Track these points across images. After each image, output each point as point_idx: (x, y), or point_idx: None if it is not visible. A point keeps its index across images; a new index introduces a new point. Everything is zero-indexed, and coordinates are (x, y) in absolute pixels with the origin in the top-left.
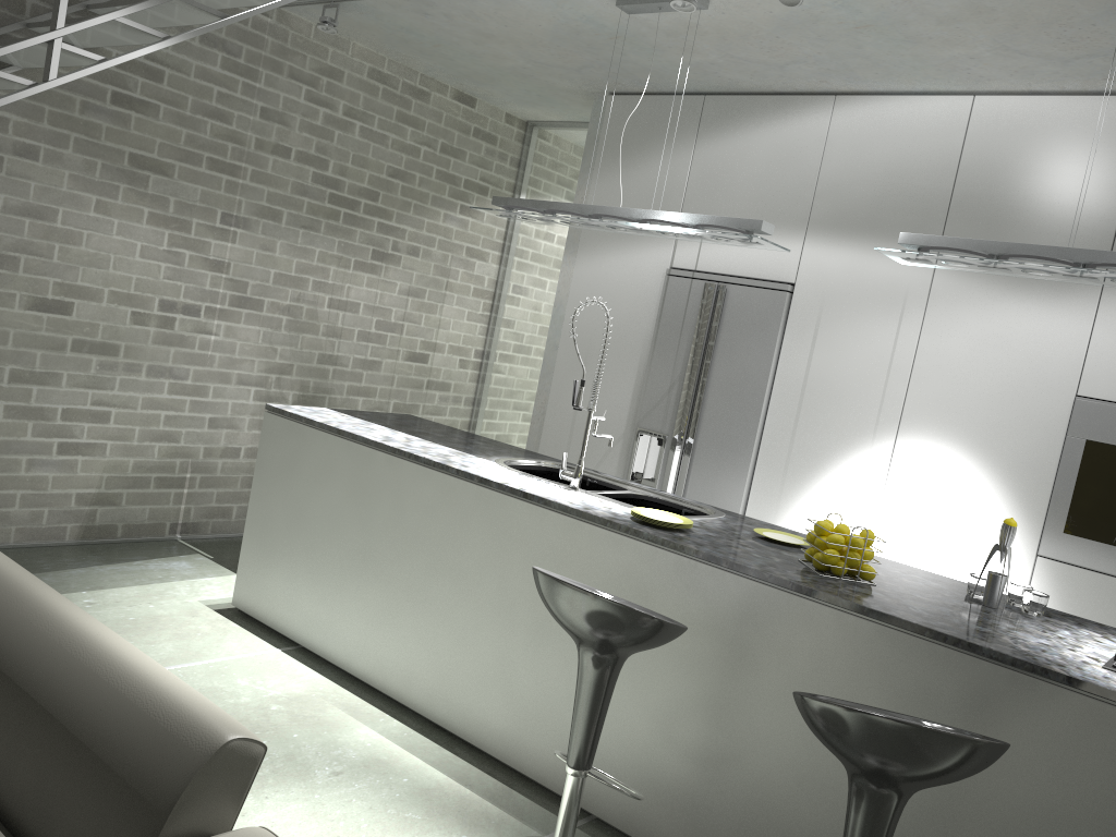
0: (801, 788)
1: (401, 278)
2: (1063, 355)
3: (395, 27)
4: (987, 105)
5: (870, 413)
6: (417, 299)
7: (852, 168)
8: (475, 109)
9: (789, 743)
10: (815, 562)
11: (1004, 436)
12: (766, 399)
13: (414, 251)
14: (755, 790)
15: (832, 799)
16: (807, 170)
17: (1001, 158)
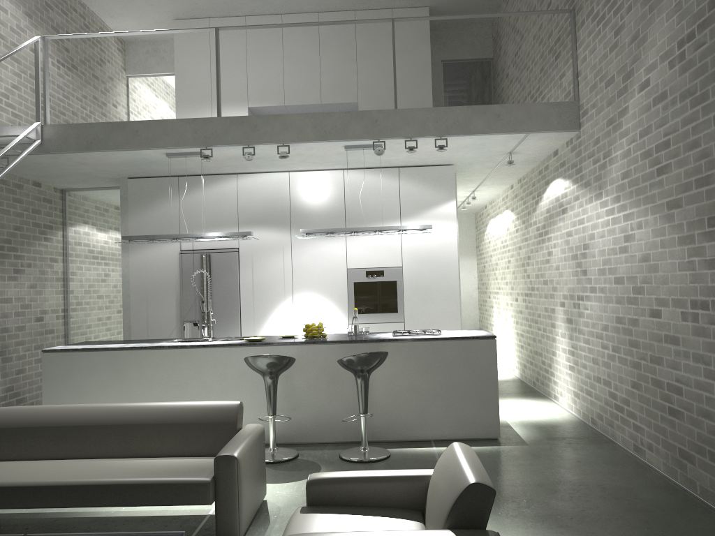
0: (330, 399)
1: (27, 280)
2: (340, 256)
3: (28, 162)
4: (294, 175)
5: (281, 290)
6: (35, 289)
7: (251, 201)
8: (42, 188)
9: (323, 388)
10: (310, 336)
11: (329, 287)
12: (239, 295)
13: (29, 265)
14: (317, 407)
15: (339, 398)
16: (232, 203)
17: (303, 193)
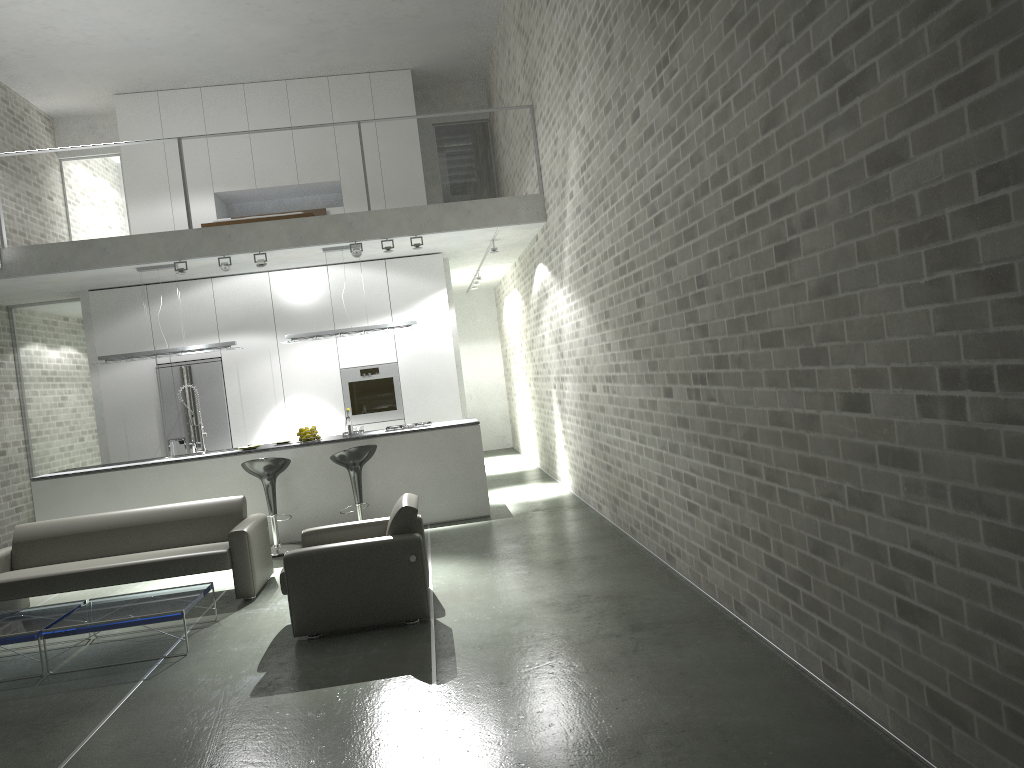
0: (328, 496)
1: None
2: (331, 357)
3: None
4: (274, 275)
5: (272, 398)
6: None
7: (230, 306)
8: None
9: (321, 487)
10: (304, 439)
11: (322, 390)
12: (226, 406)
13: None
14: (316, 505)
15: (337, 494)
16: (210, 310)
17: (286, 293)
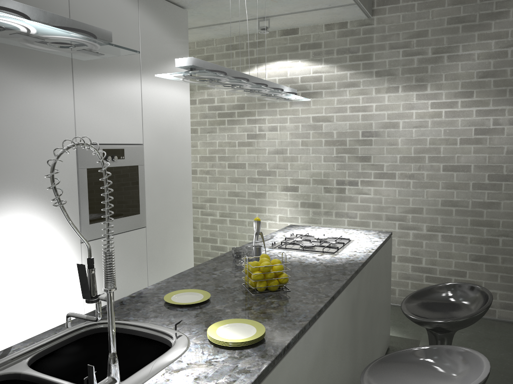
0: None
1: None
2: (65, 120)
3: None
4: None
5: None
6: None
7: None
8: None
9: (336, 378)
10: (277, 287)
11: (49, 179)
12: None
13: None
14: None
15: (344, 382)
16: None
17: None
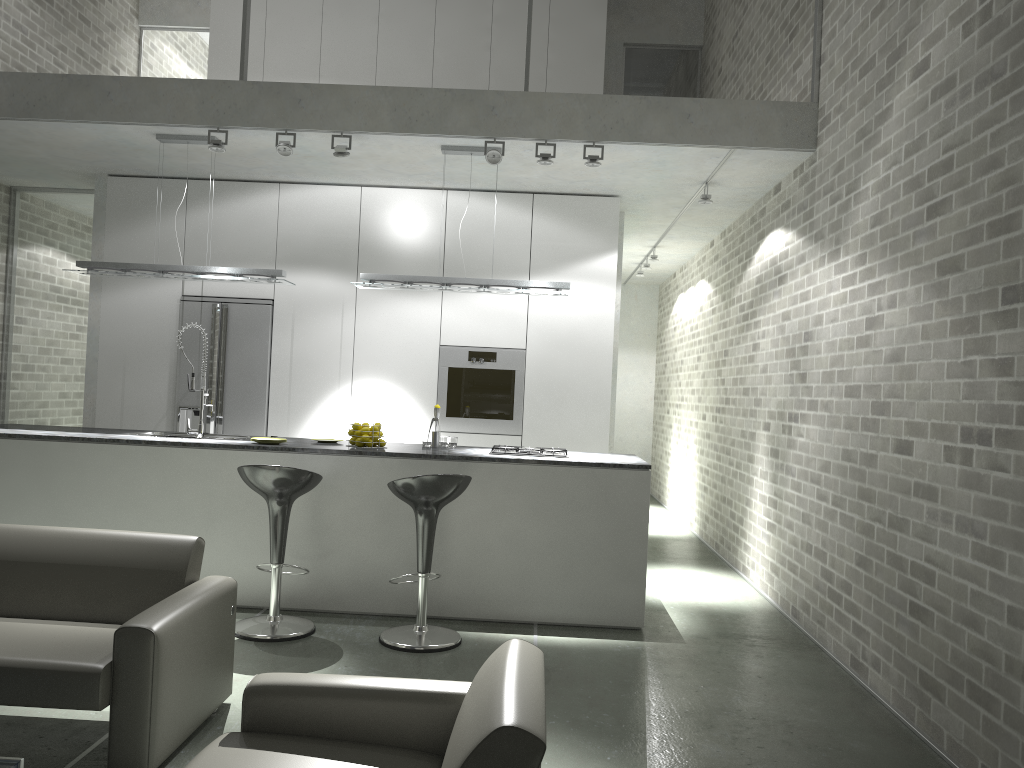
0: (379, 546)
1: None
2: (430, 325)
3: None
4: (369, 192)
5: (334, 371)
6: None
7: (298, 227)
8: None
9: (369, 527)
10: (358, 443)
11: (409, 372)
12: (268, 373)
13: None
14: (356, 556)
15: (394, 545)
16: (269, 229)
17: (381, 222)
